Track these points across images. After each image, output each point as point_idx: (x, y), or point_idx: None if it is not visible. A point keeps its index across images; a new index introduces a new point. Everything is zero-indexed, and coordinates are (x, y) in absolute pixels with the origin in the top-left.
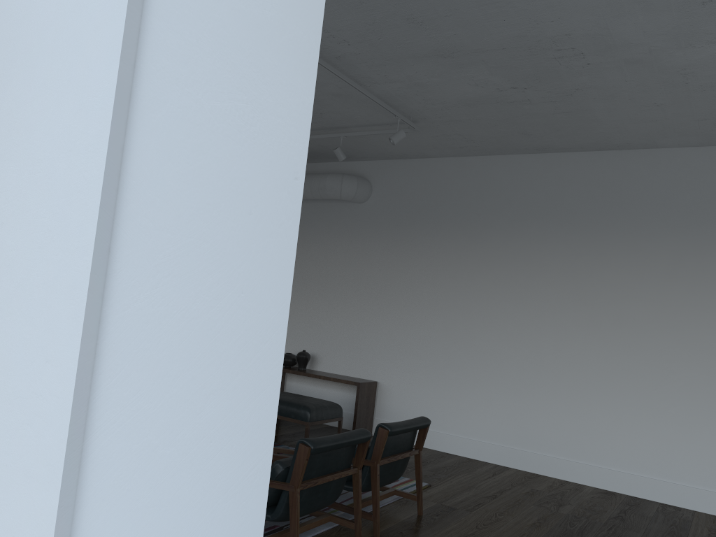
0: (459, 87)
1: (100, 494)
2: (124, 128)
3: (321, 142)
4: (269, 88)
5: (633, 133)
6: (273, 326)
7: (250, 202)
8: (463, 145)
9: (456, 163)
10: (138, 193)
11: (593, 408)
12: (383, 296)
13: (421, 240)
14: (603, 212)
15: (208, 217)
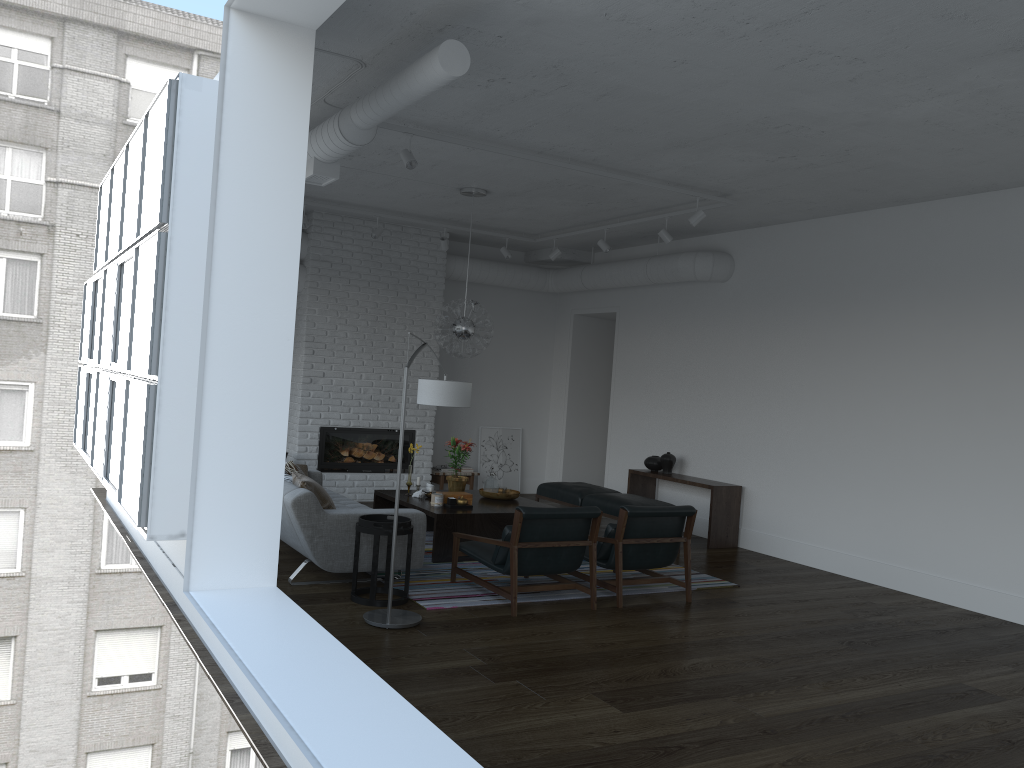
0: (729, 164)
1: (207, 447)
2: (206, 337)
3: (663, 222)
4: (269, 309)
5: (981, 175)
6: (281, 398)
7: (263, 352)
8: (809, 207)
9: (818, 226)
10: (212, 356)
11: (966, 515)
12: (747, 388)
13: (784, 320)
14: (977, 271)
15: (242, 360)
